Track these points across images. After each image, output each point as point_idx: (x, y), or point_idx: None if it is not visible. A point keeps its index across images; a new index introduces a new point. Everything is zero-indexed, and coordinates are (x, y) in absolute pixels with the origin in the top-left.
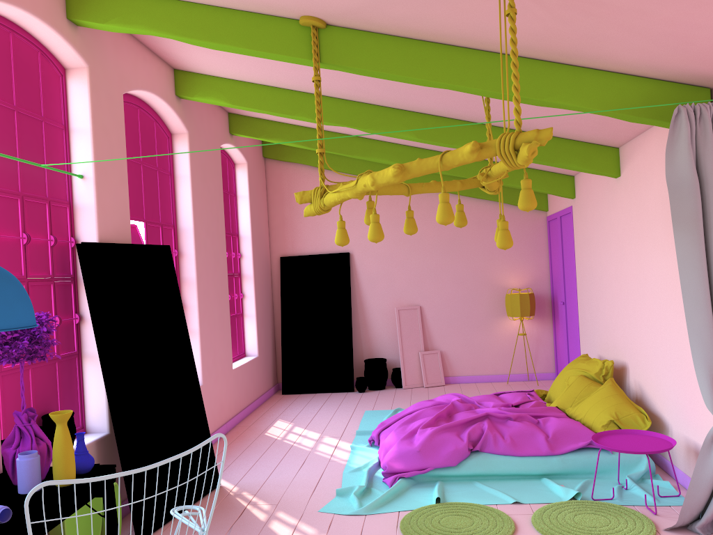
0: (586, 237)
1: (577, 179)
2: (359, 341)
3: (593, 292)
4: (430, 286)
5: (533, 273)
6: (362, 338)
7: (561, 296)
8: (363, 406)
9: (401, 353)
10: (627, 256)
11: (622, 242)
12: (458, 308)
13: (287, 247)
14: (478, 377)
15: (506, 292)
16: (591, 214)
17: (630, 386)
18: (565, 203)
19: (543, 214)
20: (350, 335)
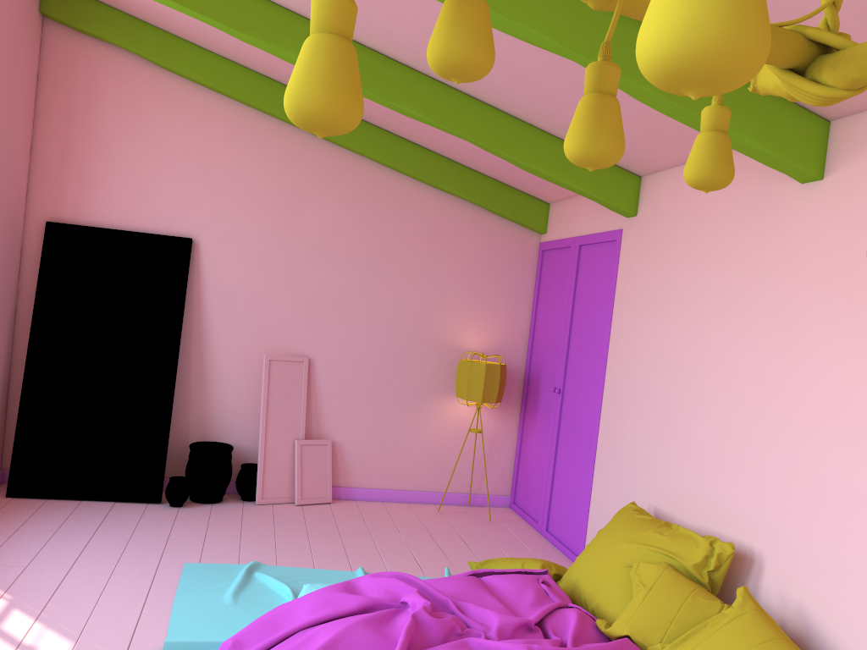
0: (658, 290)
1: (651, 183)
2: (185, 407)
3: (660, 390)
4: (333, 326)
5: (505, 331)
6: (192, 403)
7: (552, 377)
8: (180, 548)
9: (263, 439)
10: (813, 344)
11: (798, 314)
12: (375, 371)
13: (65, 205)
14: (388, 493)
15: (457, 355)
16: (686, 248)
17: (760, 600)
18: (602, 223)
19: (535, 237)
20: (170, 395)
